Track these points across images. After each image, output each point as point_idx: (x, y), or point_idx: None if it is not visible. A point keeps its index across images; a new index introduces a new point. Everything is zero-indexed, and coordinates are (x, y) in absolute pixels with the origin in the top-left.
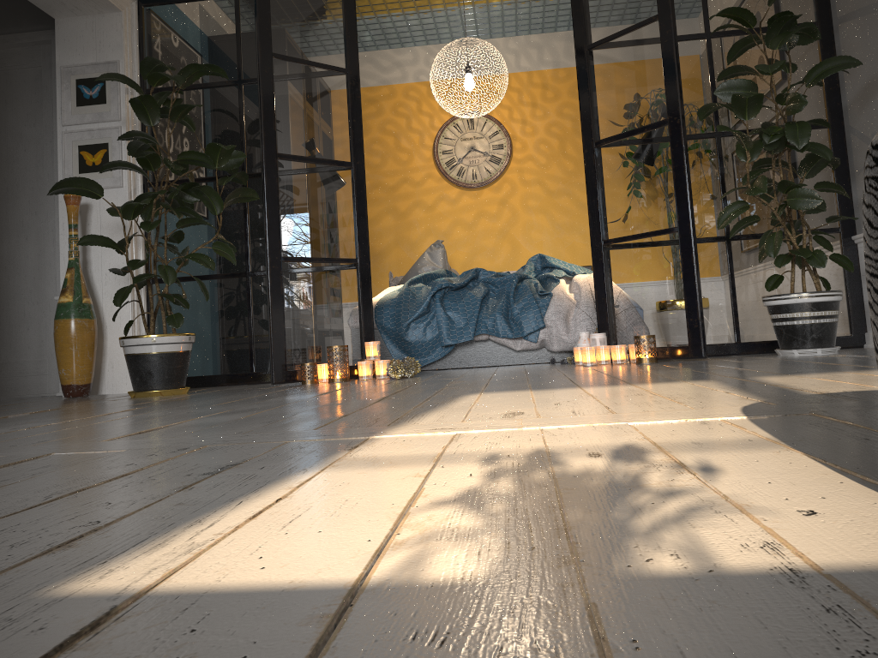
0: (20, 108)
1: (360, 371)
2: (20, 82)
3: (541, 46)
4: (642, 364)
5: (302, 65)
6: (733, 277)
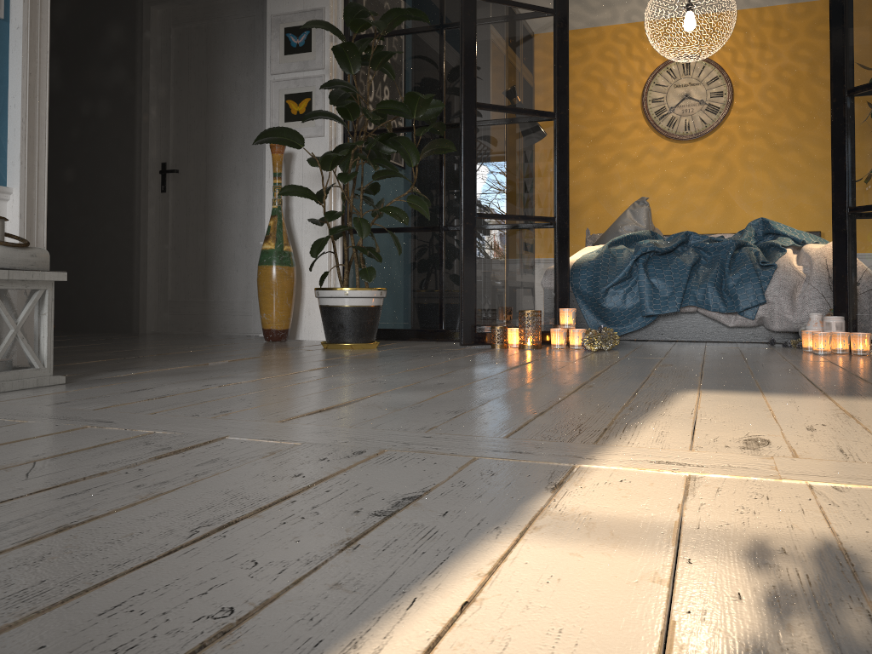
0: (235, 57)
1: (553, 339)
2: (235, 32)
3: None
4: None
5: (507, 6)
6: None
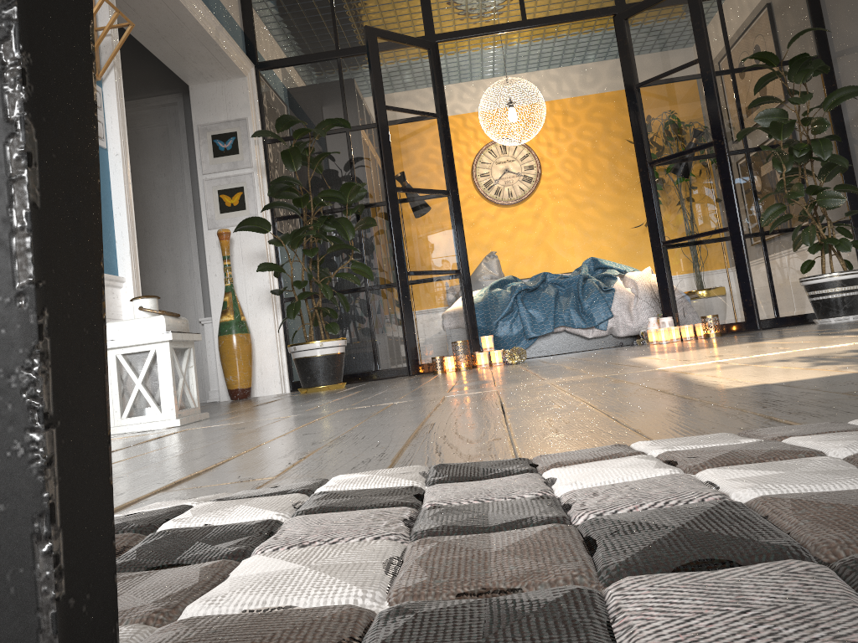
0: (151, 161)
1: (479, 360)
2: (149, 139)
3: (559, 78)
4: (710, 338)
5: (407, 114)
6: (769, 264)
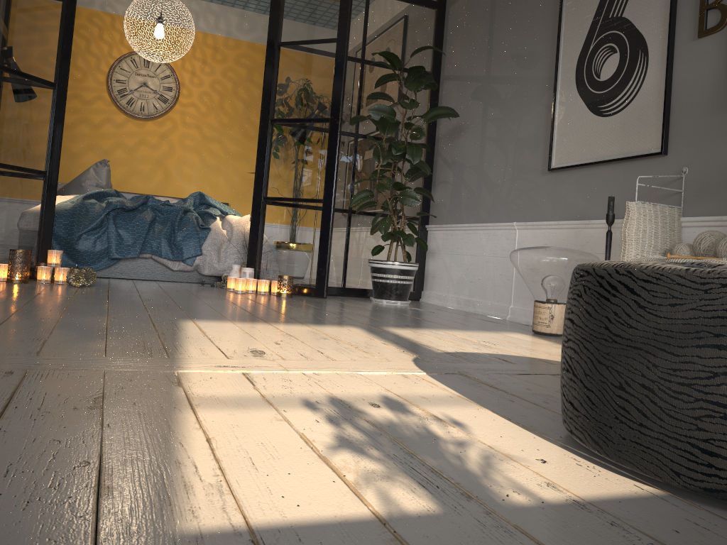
0: None
1: (40, 275)
2: None
3: (219, 15)
4: (282, 297)
5: None
6: (349, 240)
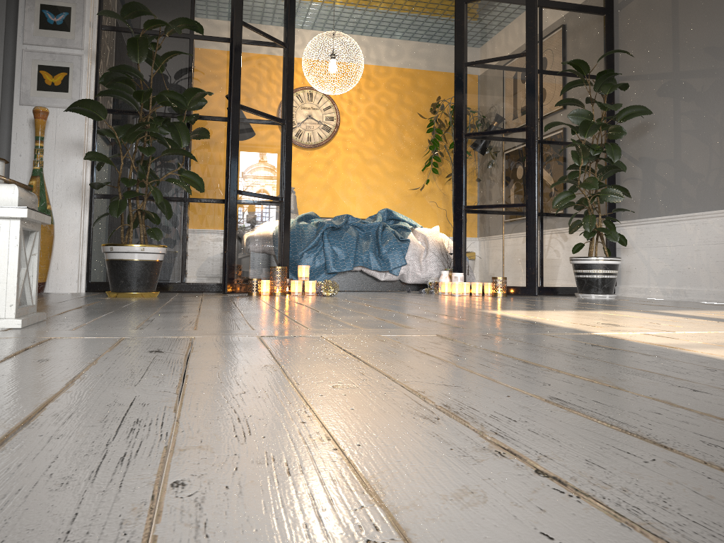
0: None
1: (294, 288)
2: None
3: (368, 46)
4: (498, 297)
5: (259, 35)
6: (542, 241)
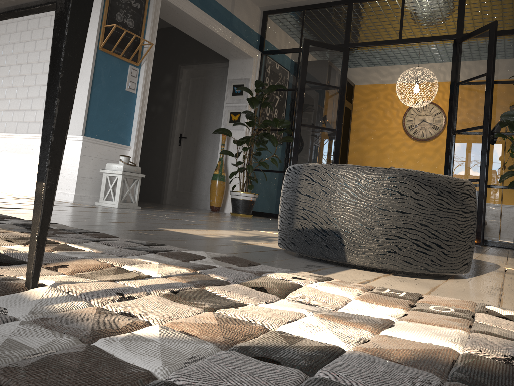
0: (214, 93)
1: None
2: (215, 82)
3: None
4: None
5: (318, 86)
6: None
